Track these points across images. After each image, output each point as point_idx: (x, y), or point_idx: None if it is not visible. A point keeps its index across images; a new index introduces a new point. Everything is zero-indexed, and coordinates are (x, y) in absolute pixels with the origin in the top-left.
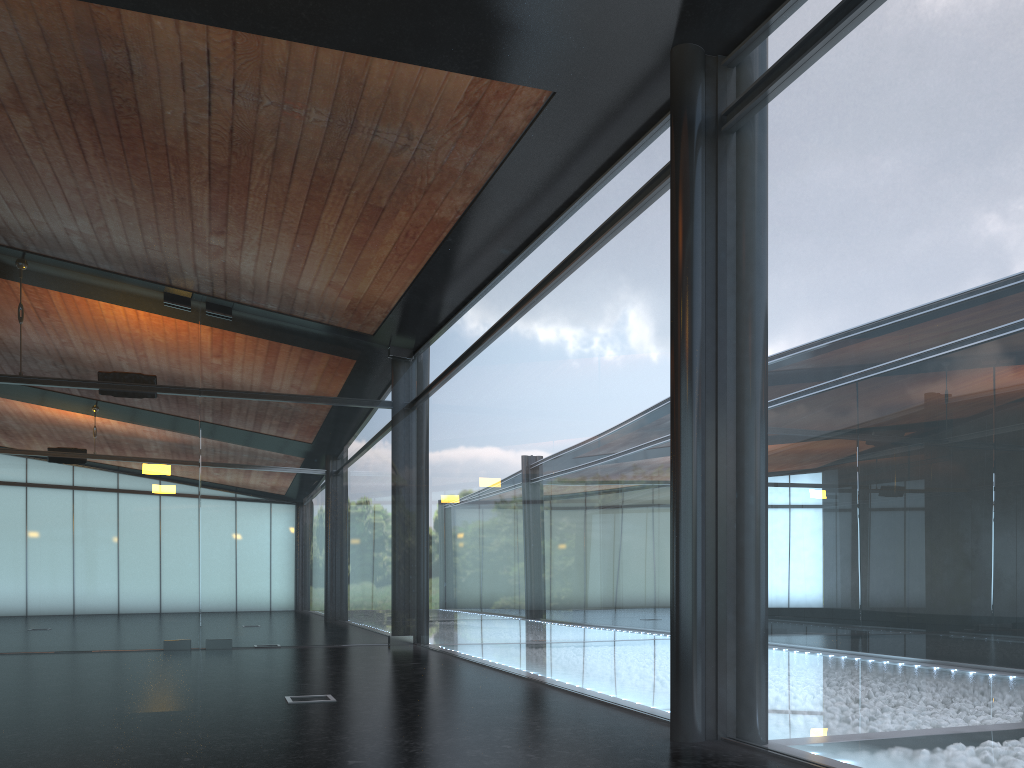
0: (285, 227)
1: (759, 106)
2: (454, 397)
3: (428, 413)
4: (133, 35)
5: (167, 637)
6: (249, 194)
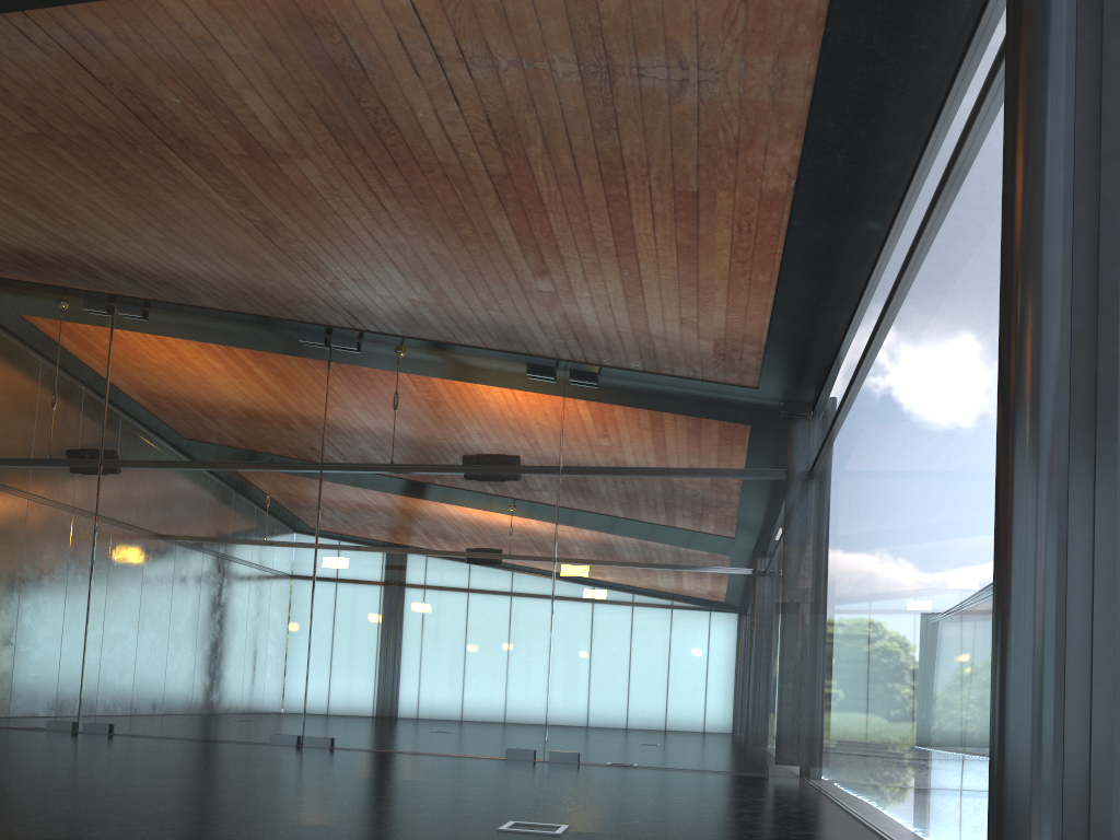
0: (602, 249)
1: None
2: (840, 449)
3: (822, 478)
4: (338, 11)
5: (510, 745)
6: (546, 210)
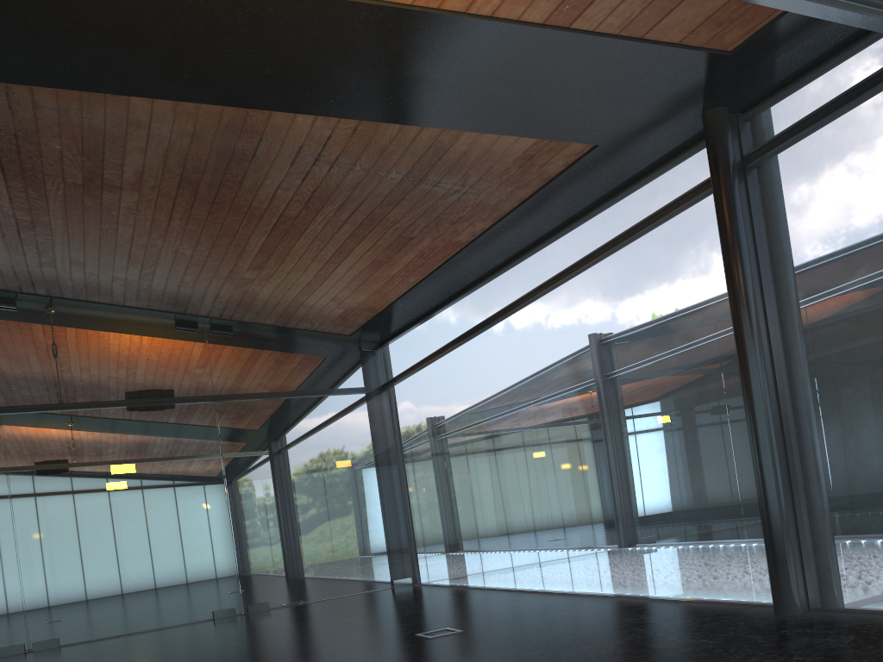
0: (318, 259)
1: (785, 149)
2: (439, 378)
3: (405, 393)
4: (272, 129)
5: (215, 608)
6: (301, 236)
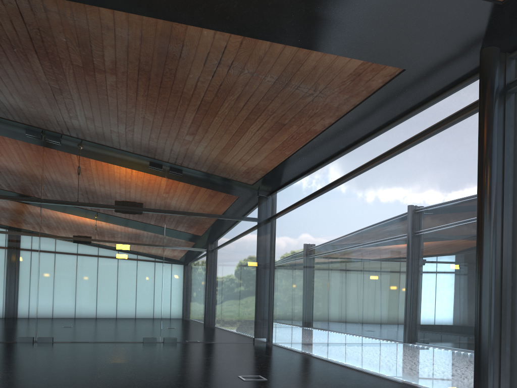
0: (228, 132)
1: None
2: (299, 218)
3: (279, 225)
4: (189, 38)
5: (145, 336)
6: (216, 116)
